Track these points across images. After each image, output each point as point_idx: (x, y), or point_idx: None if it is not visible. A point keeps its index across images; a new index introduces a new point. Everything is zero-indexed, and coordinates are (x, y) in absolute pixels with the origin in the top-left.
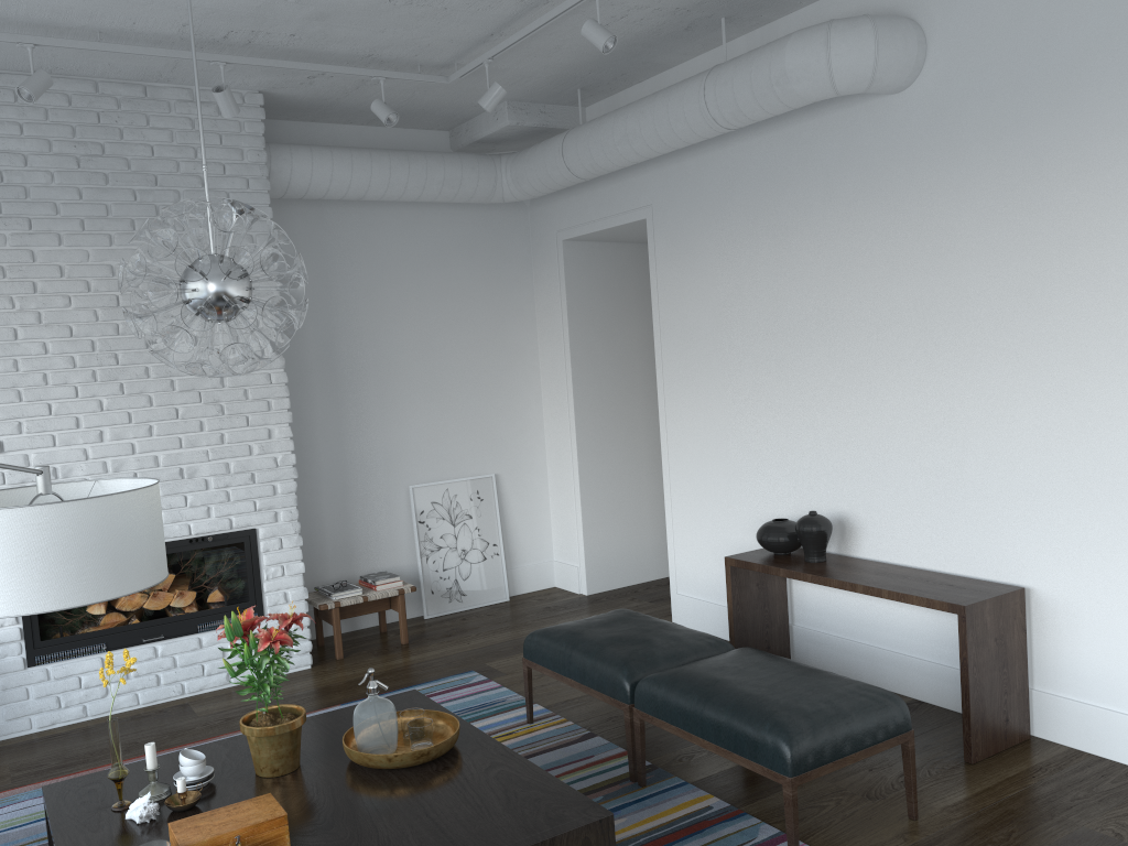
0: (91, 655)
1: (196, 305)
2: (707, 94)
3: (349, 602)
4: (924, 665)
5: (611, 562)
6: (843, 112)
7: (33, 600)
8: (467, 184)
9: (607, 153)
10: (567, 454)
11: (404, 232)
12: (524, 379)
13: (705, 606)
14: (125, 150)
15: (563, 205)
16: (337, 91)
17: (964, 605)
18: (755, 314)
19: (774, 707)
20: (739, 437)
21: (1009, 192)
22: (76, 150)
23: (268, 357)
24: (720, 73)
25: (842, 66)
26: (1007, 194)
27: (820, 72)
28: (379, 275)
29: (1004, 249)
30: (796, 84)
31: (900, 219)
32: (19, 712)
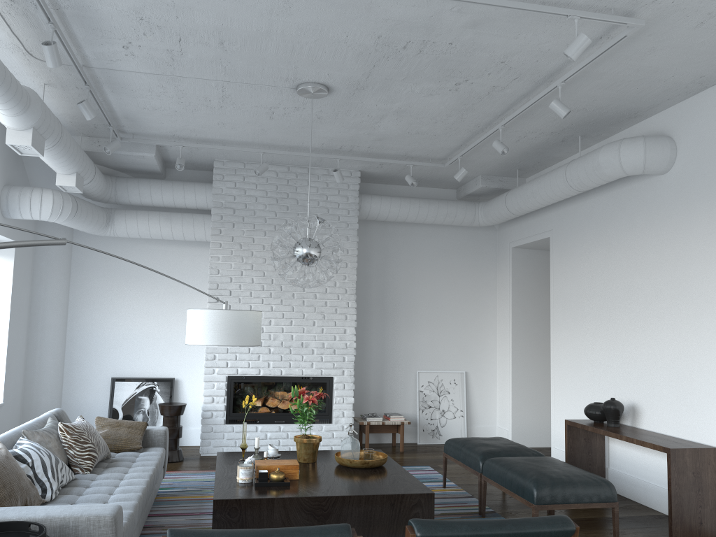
0: (252, 424)
1: (295, 256)
2: (566, 173)
3: (374, 423)
4: None
5: (528, 431)
6: (639, 183)
7: (214, 341)
8: (459, 216)
9: (524, 202)
10: (506, 365)
11: (427, 239)
12: (487, 321)
13: None
14: (296, 196)
15: (513, 229)
16: (395, 170)
17: (670, 448)
18: (596, 289)
19: (537, 473)
20: (587, 357)
21: (713, 226)
22: (277, 195)
23: (348, 294)
24: (573, 163)
25: (626, 161)
26: (712, 227)
27: (615, 163)
28: (412, 260)
29: (710, 257)
30: (605, 169)
31: (663, 240)
32: (219, 444)
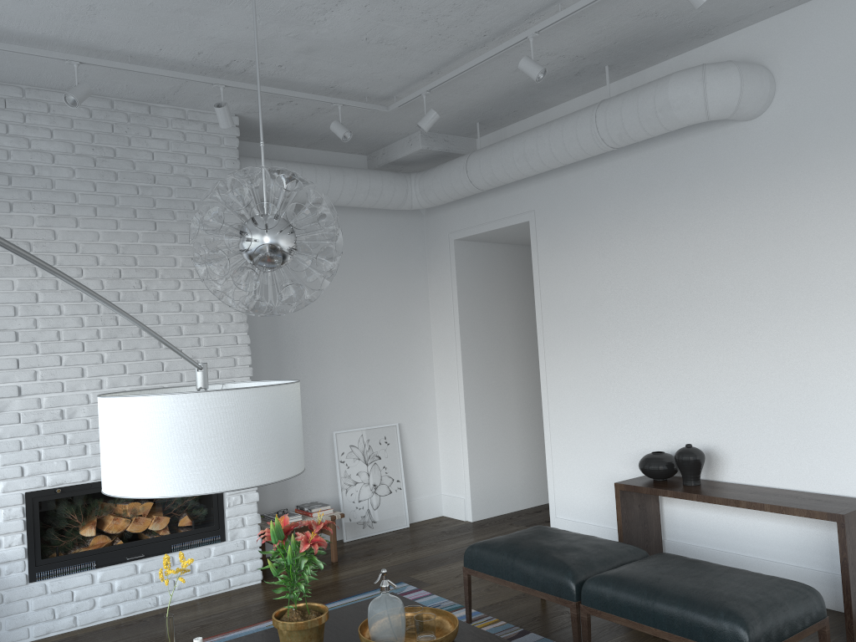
0: (83, 572)
1: (265, 250)
2: (598, 120)
3: None
4: (788, 569)
5: (490, 494)
6: (703, 136)
7: (217, 480)
8: (386, 194)
9: (506, 168)
10: (456, 407)
11: None
12: (420, 348)
13: (583, 527)
14: (131, 154)
15: (455, 213)
16: (295, 117)
17: (842, 514)
18: (627, 291)
19: (722, 598)
20: (613, 389)
21: (851, 191)
22: (94, 152)
23: (235, 322)
24: (610, 104)
25: (715, 97)
26: (849, 192)
27: (697, 101)
28: None
29: (848, 234)
30: (677, 110)
31: (755, 214)
32: (19, 622)
